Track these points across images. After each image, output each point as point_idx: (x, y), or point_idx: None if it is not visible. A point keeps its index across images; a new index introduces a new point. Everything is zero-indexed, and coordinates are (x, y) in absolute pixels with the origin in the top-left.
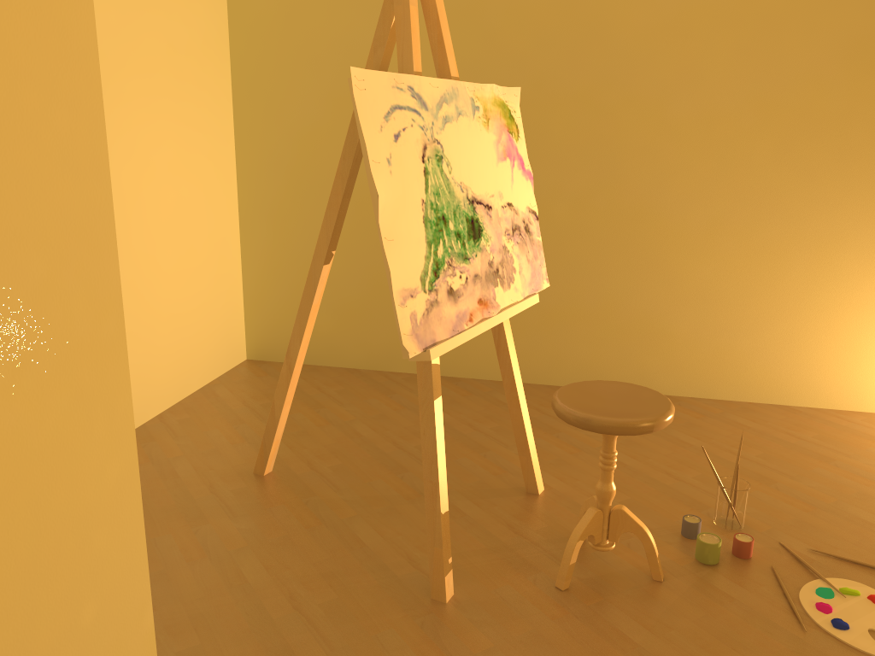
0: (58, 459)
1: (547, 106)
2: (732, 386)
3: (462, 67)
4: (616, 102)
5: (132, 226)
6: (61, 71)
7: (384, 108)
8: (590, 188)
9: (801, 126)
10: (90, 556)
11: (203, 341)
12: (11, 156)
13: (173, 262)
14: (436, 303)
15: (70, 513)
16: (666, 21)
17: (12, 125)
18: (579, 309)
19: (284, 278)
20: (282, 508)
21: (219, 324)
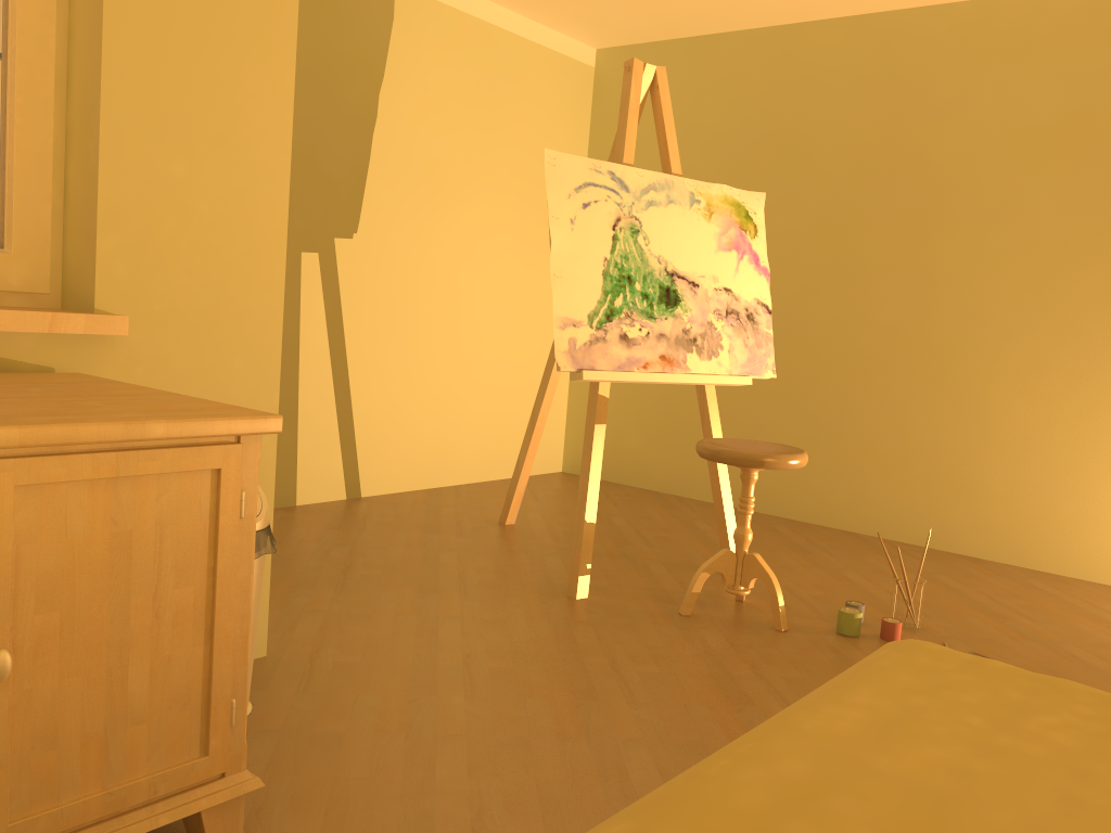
0: (235, 273)
1: (861, 233)
2: (1054, 556)
3: (783, 195)
4: (932, 229)
5: (459, 314)
6: (271, 98)
7: (576, 183)
8: (900, 317)
9: None
10: (244, 334)
11: (514, 436)
12: (237, 128)
13: (494, 355)
14: (603, 340)
15: (236, 304)
16: (988, 147)
17: (240, 115)
18: (882, 448)
19: None
20: (501, 540)
21: None
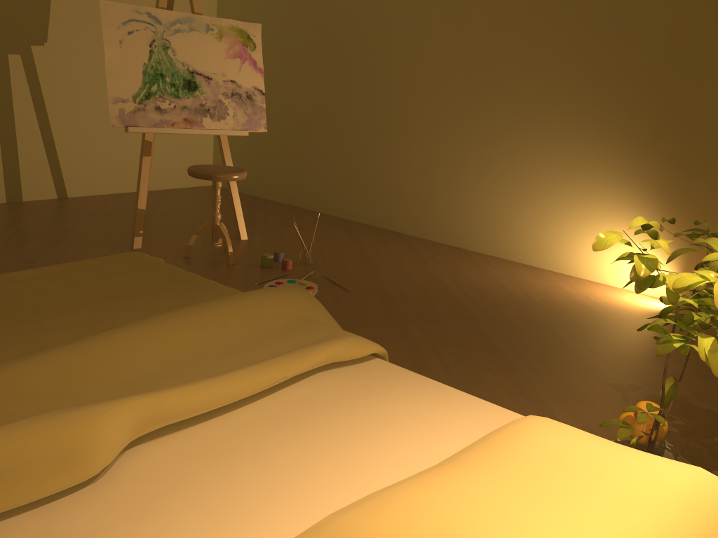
0: None
1: (351, 46)
2: (436, 232)
3: (314, 21)
4: (384, 45)
5: None
6: None
7: (123, 20)
8: (369, 97)
9: (477, 64)
10: None
11: (175, 164)
12: None
13: None
14: (143, 110)
15: None
16: None
17: None
18: (361, 172)
19: (231, 139)
20: (126, 220)
21: (190, 158)
